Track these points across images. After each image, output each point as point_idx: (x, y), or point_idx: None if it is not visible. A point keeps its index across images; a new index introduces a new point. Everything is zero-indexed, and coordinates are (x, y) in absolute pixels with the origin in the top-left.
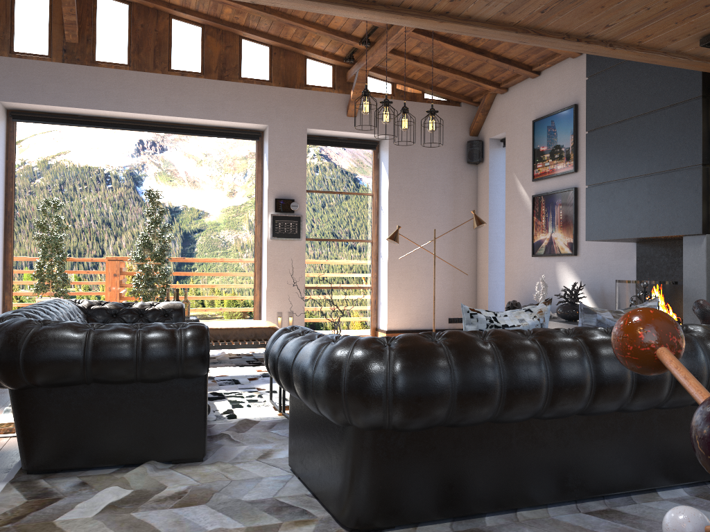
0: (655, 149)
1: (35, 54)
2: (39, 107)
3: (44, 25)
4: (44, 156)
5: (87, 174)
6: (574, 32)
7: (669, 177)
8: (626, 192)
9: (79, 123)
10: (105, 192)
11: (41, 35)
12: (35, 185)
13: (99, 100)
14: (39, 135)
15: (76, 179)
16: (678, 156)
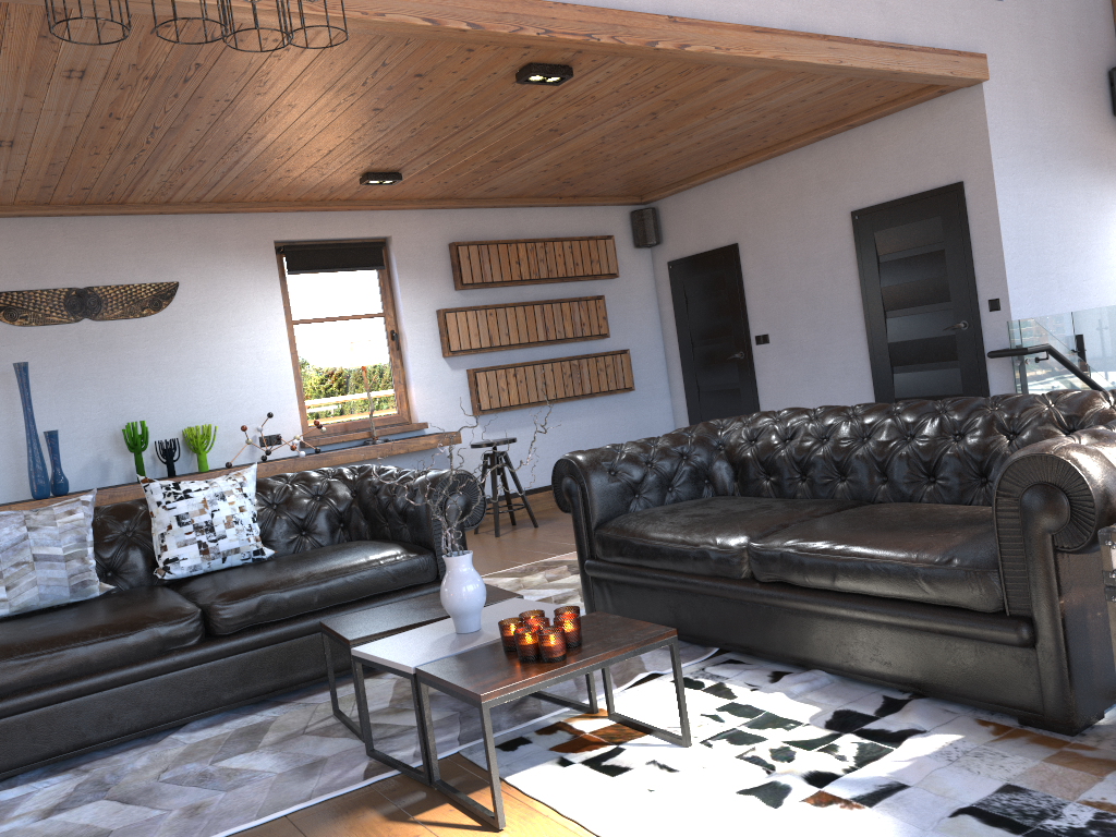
0: None
1: None
2: None
3: None
4: None
5: None
6: None
7: None
8: None
9: None
10: None
11: None
12: None
13: None
14: None
15: None
16: None
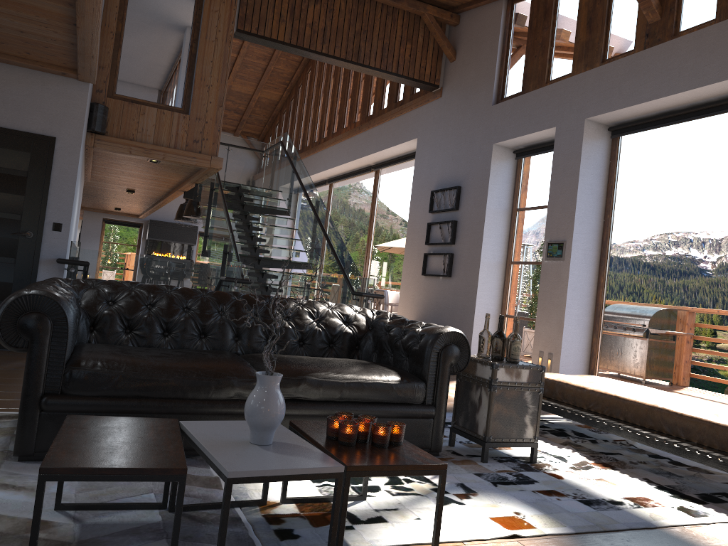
0: None
1: (622, 53)
2: (624, 114)
3: (633, 15)
4: (640, 172)
5: (680, 186)
6: None
7: None
8: None
9: (669, 121)
10: (697, 207)
11: (630, 29)
12: (630, 209)
13: (671, 83)
14: (638, 148)
15: (668, 195)
16: None
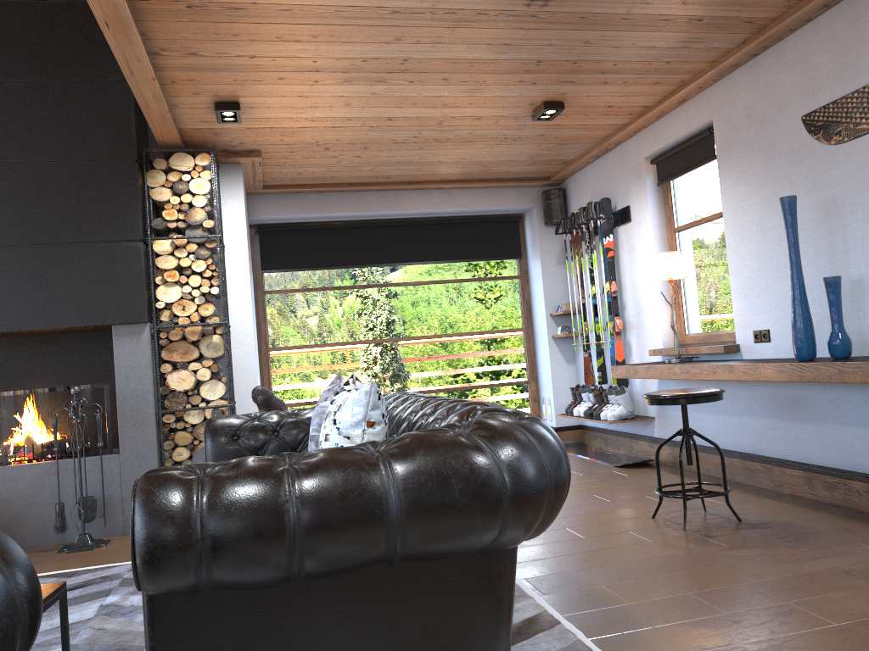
0: (63, 213)
1: None
2: None
3: None
4: None
5: None
6: (157, 42)
7: (90, 251)
8: (7, 265)
9: None
10: None
11: None
12: None
13: None
14: None
15: None
16: (104, 226)
